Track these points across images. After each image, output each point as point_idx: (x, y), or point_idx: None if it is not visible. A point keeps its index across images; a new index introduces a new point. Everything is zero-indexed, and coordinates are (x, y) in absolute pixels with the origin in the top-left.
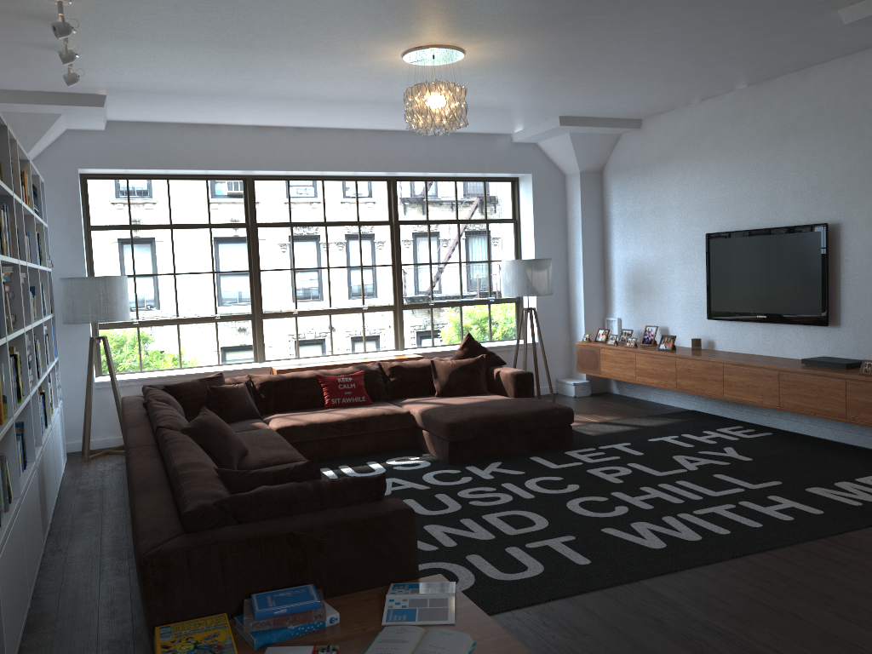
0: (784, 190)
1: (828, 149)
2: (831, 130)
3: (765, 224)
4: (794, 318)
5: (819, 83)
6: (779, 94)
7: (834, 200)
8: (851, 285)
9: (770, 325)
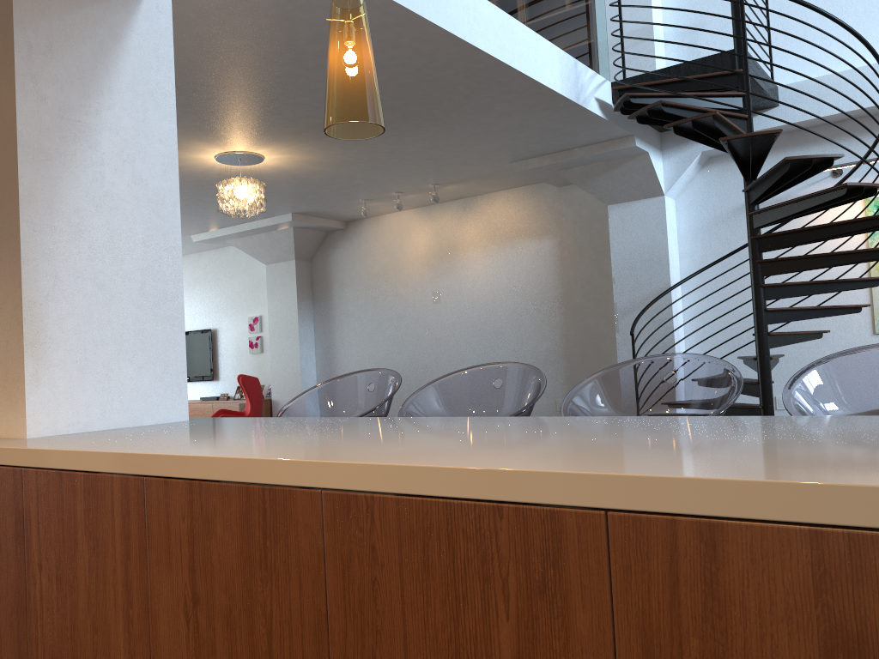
0: (195, 311)
1: (211, 292)
2: (212, 283)
3: (188, 329)
4: (200, 377)
5: (207, 259)
6: (192, 263)
7: (215, 317)
8: (222, 359)
9: (192, 383)
